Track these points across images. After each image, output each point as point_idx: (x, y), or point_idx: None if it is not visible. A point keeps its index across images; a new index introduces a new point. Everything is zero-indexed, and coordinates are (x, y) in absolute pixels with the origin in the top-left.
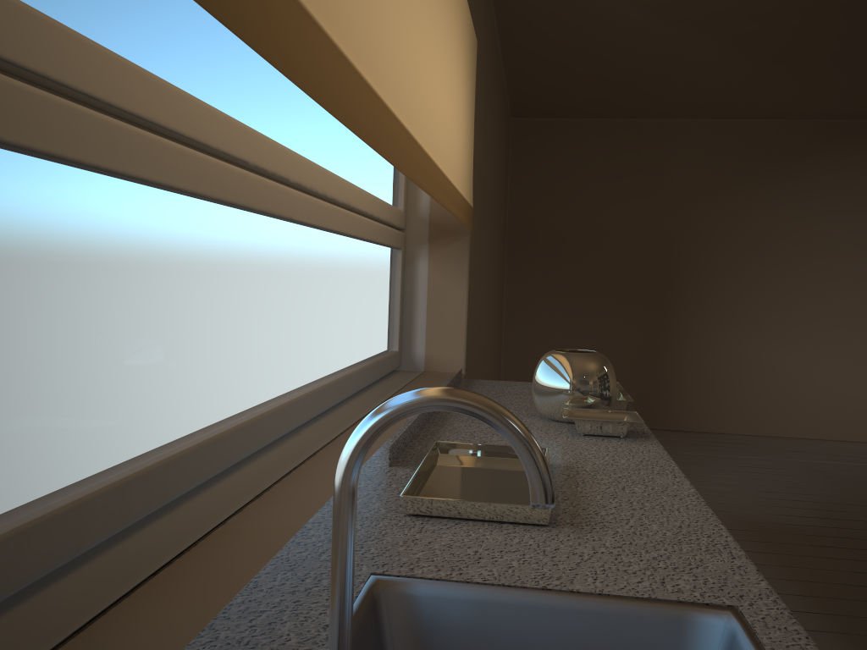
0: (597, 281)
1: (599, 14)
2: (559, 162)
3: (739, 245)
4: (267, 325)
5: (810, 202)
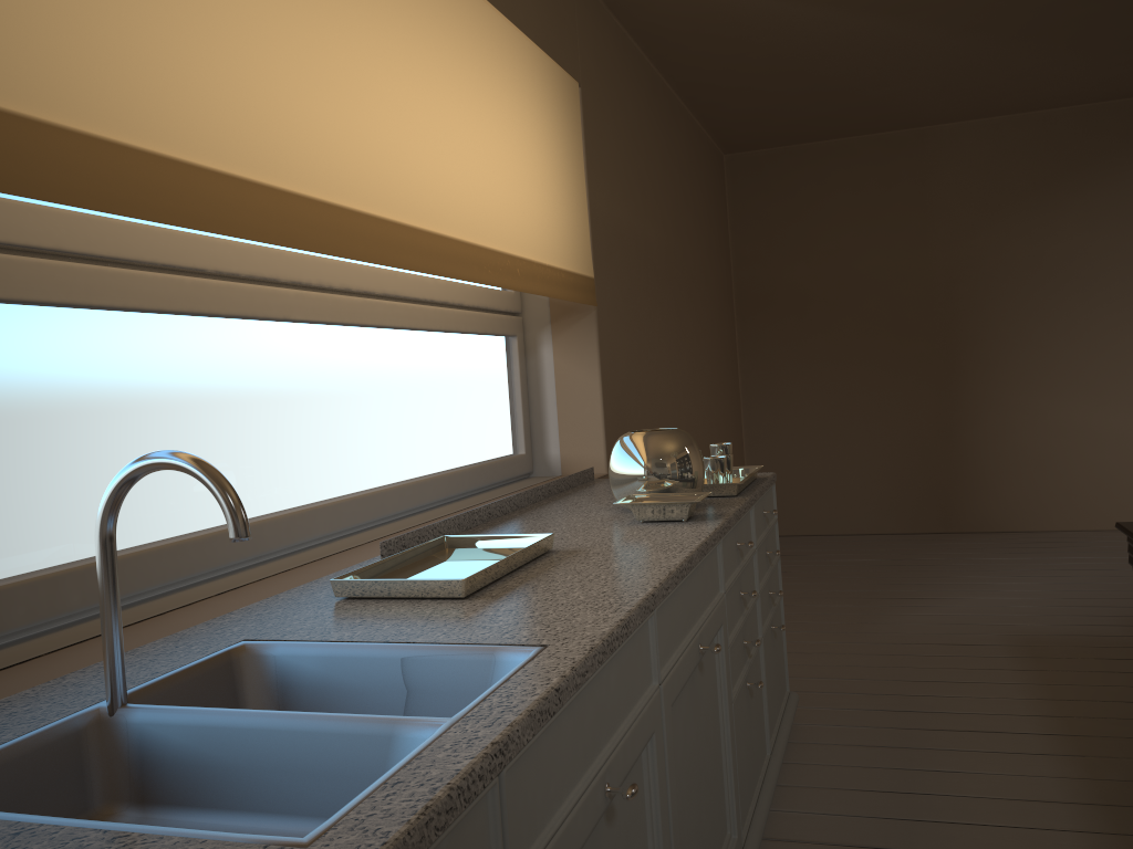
0: (857, 347)
1: (760, 20)
2: (791, 201)
3: (1045, 279)
4: (262, 430)
5: None
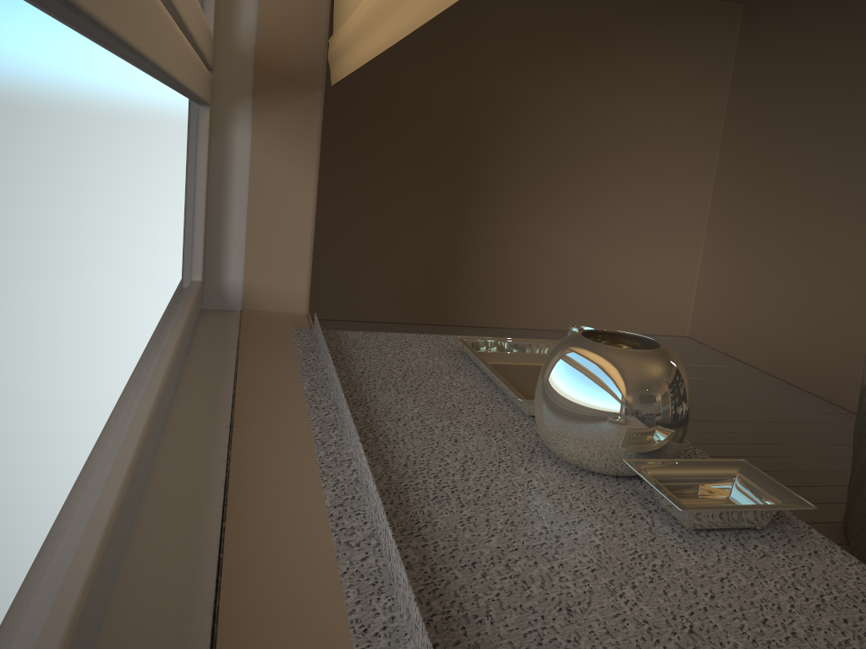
0: (392, 154)
1: None
2: None
3: (548, 123)
4: None
5: (621, 81)
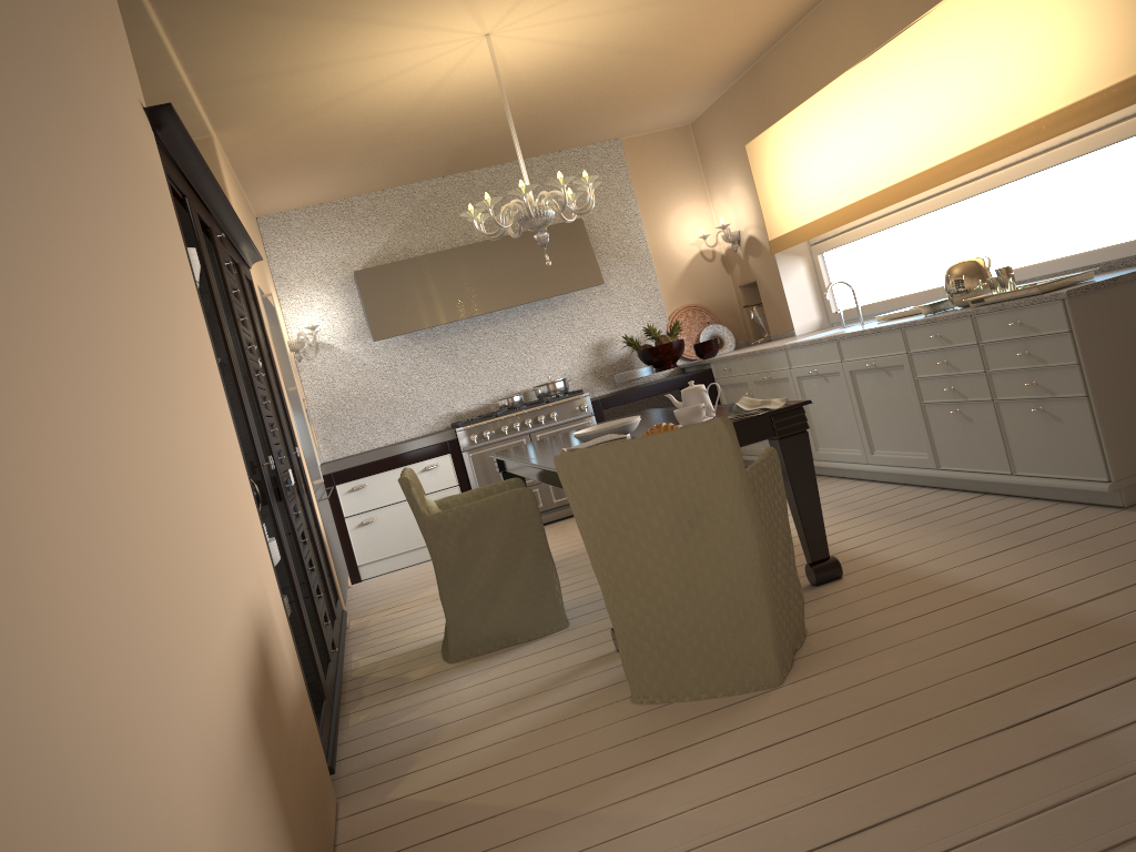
0: None
1: None
2: None
3: None
4: (1002, 235)
5: None
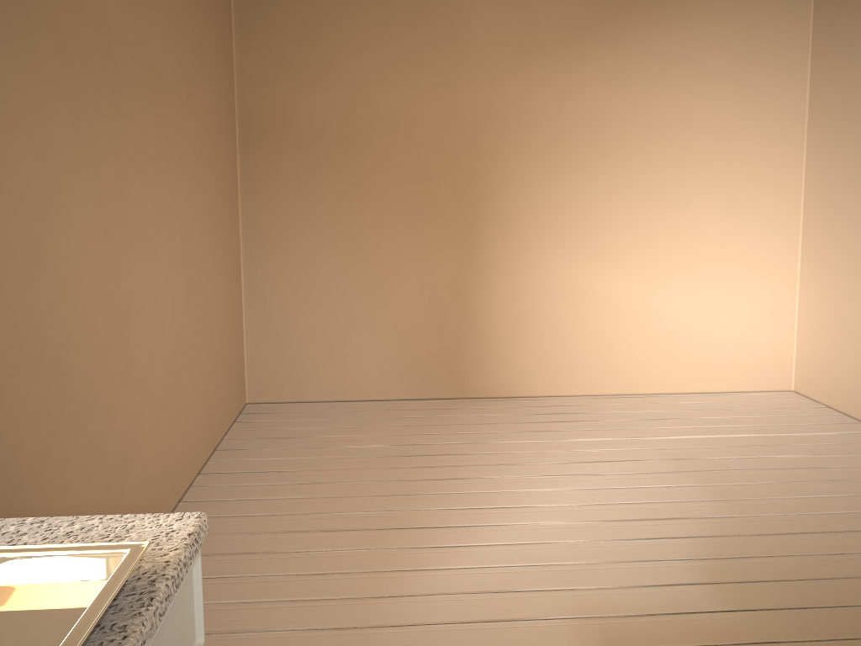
0: (375, 194)
1: None
2: (309, 15)
3: (568, 136)
4: None
5: (660, 72)
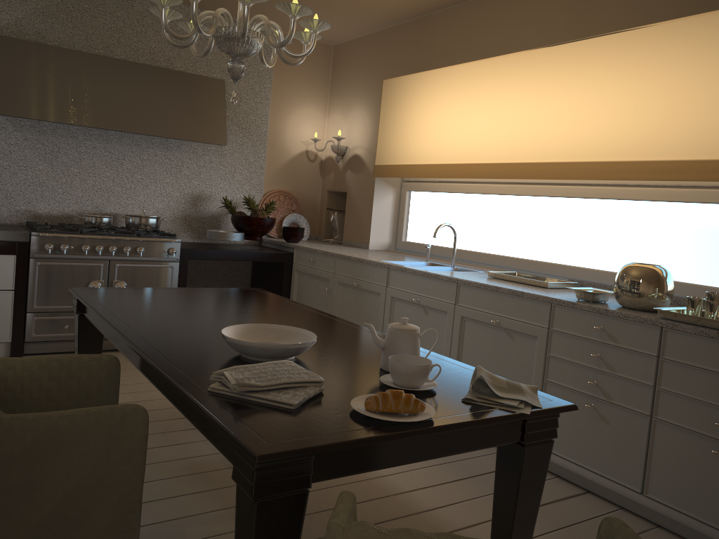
0: None
1: None
2: None
3: None
4: (609, 240)
5: None
